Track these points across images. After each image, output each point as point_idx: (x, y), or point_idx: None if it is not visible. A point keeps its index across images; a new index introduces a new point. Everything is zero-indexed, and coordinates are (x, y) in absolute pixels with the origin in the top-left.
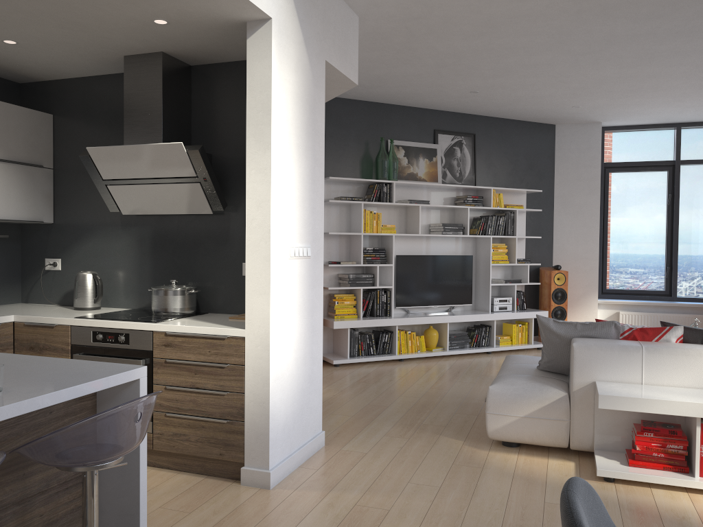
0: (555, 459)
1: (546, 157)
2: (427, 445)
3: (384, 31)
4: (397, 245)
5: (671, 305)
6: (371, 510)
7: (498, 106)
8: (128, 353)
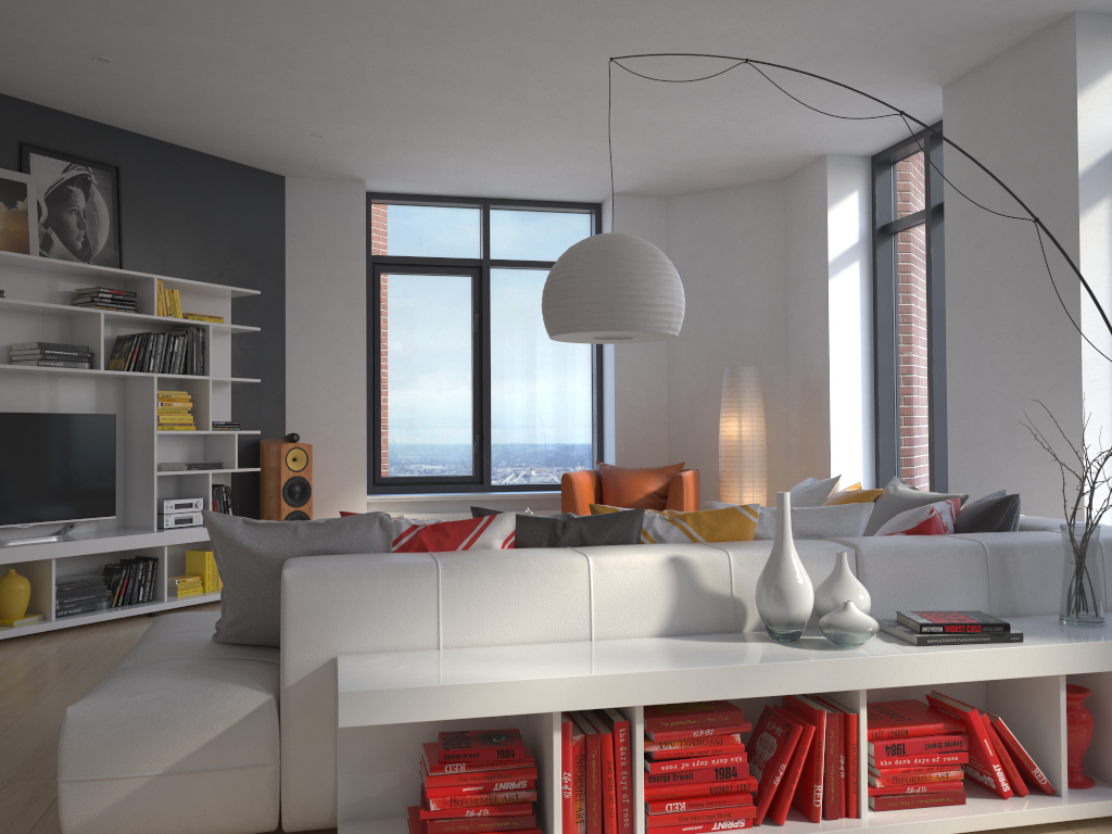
0: None
1: (269, 234)
2: None
3: None
4: None
5: (484, 498)
6: None
7: (165, 112)
8: None
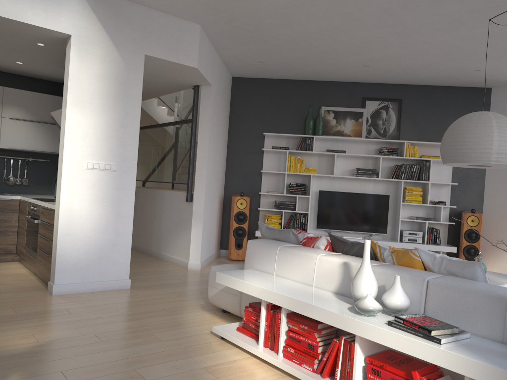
0: (228, 322)
1: None
2: (179, 300)
3: (229, 31)
4: (324, 183)
5: None
6: (64, 312)
7: (409, 76)
8: (35, 216)
